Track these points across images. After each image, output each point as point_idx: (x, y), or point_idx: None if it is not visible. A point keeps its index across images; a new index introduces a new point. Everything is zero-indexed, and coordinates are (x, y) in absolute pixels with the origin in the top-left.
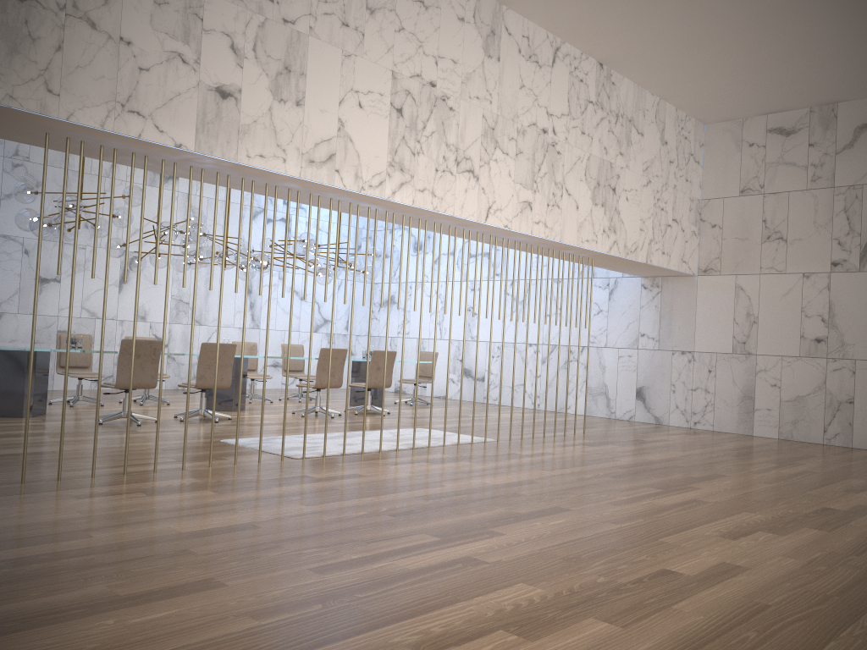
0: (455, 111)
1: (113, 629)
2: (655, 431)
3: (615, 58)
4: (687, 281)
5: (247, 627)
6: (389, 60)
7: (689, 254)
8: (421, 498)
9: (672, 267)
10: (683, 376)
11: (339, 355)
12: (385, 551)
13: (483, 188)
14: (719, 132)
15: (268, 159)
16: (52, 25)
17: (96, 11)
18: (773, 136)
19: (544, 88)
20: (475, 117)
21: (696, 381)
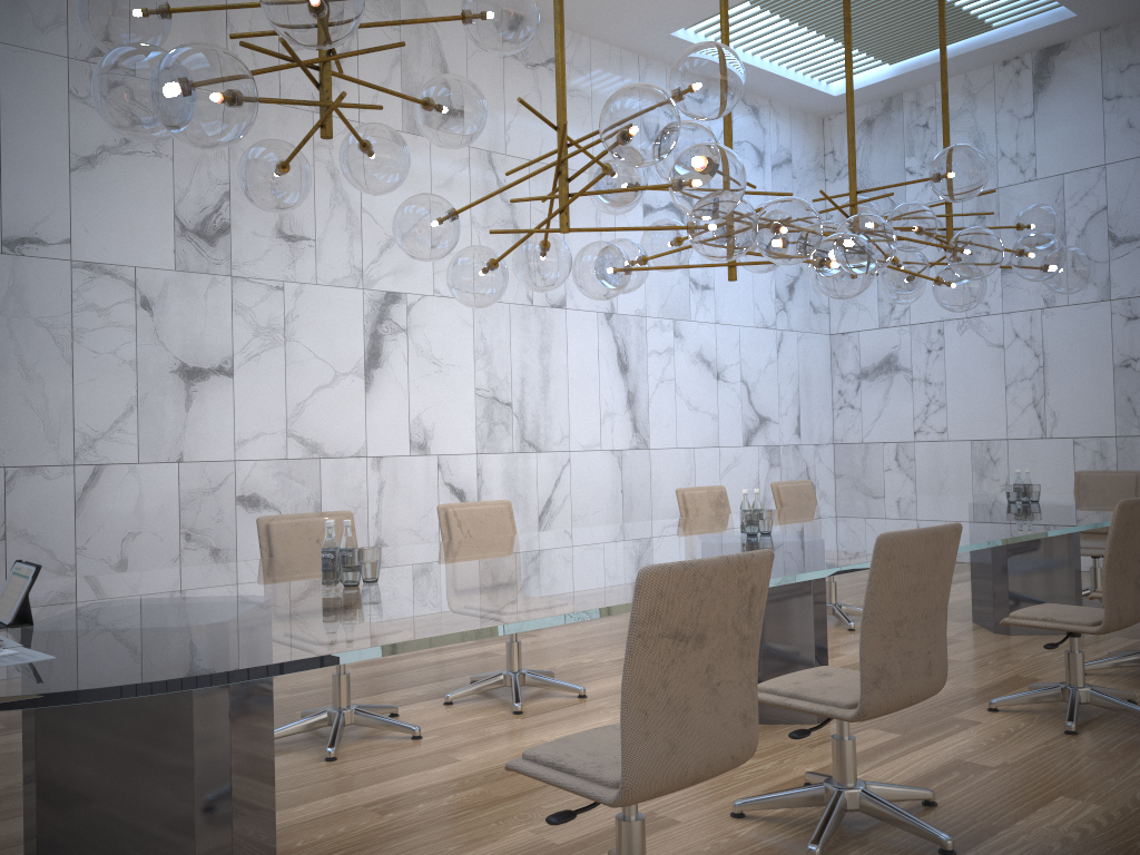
0: None
1: None
2: None
3: None
4: None
5: None
6: None
7: None
8: None
9: None
10: None
11: None
12: None
13: None
14: None
15: None
16: None
17: None
18: None
19: None
20: None
21: None
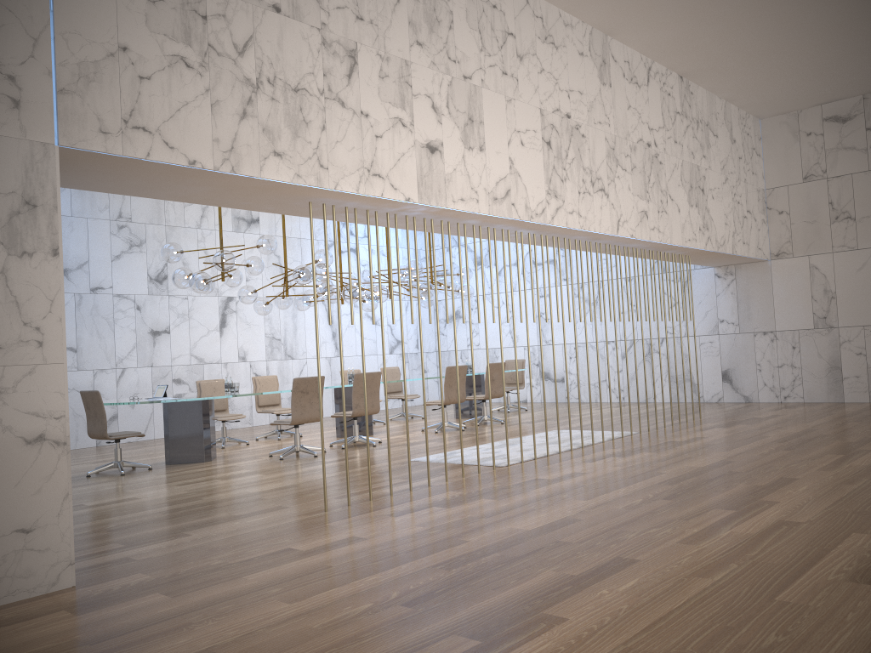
0: (585, 137)
1: (616, 595)
2: (755, 408)
3: (695, 71)
4: (760, 266)
5: (709, 583)
6: (536, 99)
7: (762, 241)
8: (663, 484)
9: (751, 254)
10: (768, 355)
11: (461, 371)
12: (710, 524)
13: (612, 203)
14: (775, 125)
15: (467, 201)
16: (317, 109)
17: (343, 91)
18: (829, 124)
19: (644, 106)
20: (600, 140)
21: (781, 358)
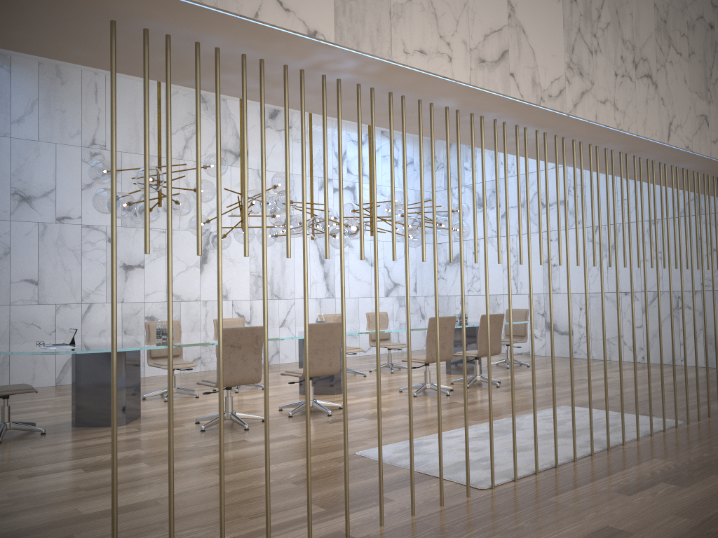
0: None
1: None
2: None
3: None
4: None
5: None
6: None
7: None
8: None
9: None
10: None
11: (448, 323)
12: None
13: (662, 98)
14: None
15: (430, 57)
16: None
17: None
18: None
19: None
20: (647, 5)
21: None
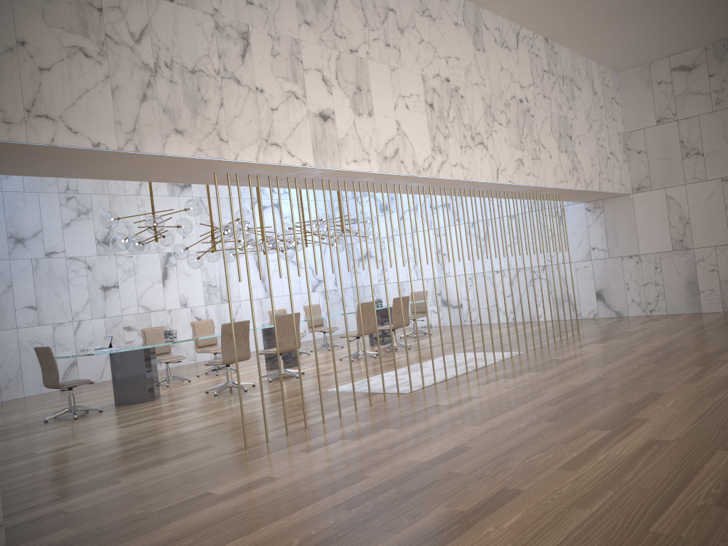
0: (464, 98)
1: (501, 533)
2: (626, 322)
3: (558, 33)
4: (624, 199)
5: (588, 514)
6: (418, 67)
7: (624, 178)
8: (546, 404)
9: (616, 190)
10: (634, 275)
11: (370, 306)
12: (588, 446)
13: (491, 155)
14: (630, 77)
15: (359, 162)
16: (214, 88)
17: (238, 70)
18: (677, 73)
19: (515, 67)
20: (477, 99)
21: (646, 277)
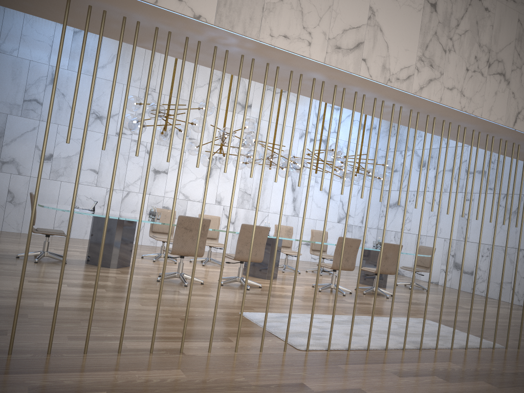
0: (490, 12)
1: None
2: None
3: None
4: None
5: None
6: None
7: None
8: None
9: None
10: None
11: (353, 243)
12: None
13: (513, 92)
14: None
15: (292, 41)
16: None
17: None
18: None
19: None
20: (510, 20)
21: None
